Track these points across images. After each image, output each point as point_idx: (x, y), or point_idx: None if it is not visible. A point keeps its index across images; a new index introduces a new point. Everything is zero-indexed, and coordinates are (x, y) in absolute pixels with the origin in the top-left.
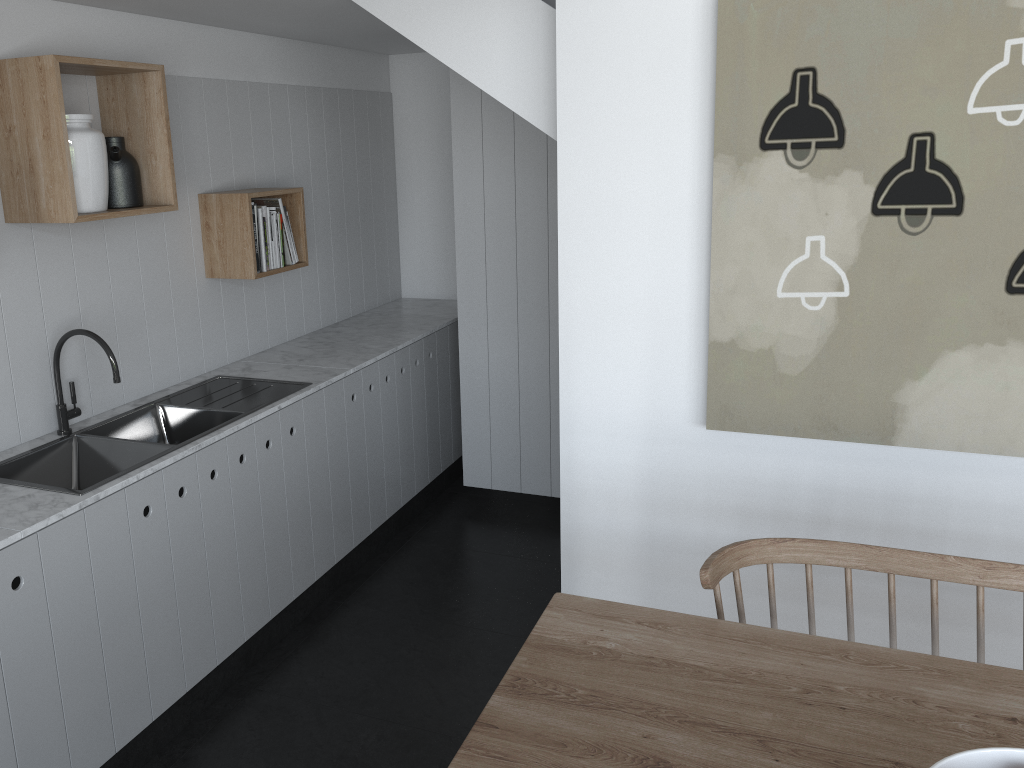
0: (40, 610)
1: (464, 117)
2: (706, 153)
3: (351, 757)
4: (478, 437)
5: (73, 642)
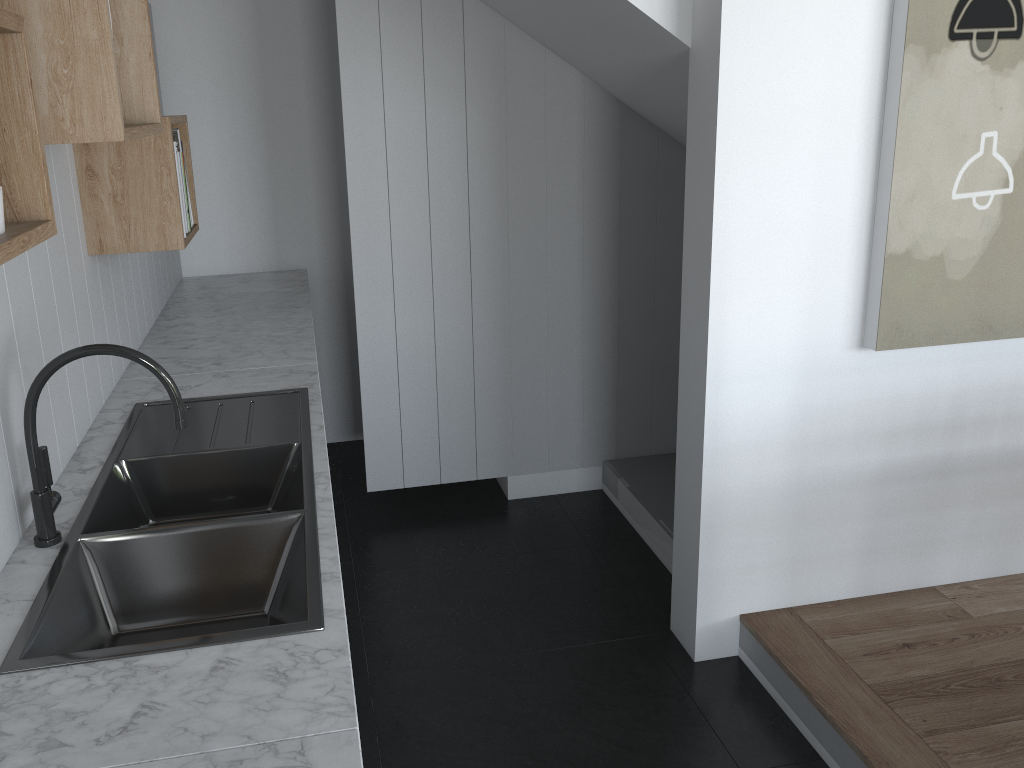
0: None
1: (356, 27)
2: (879, 45)
3: None
4: (385, 429)
5: None
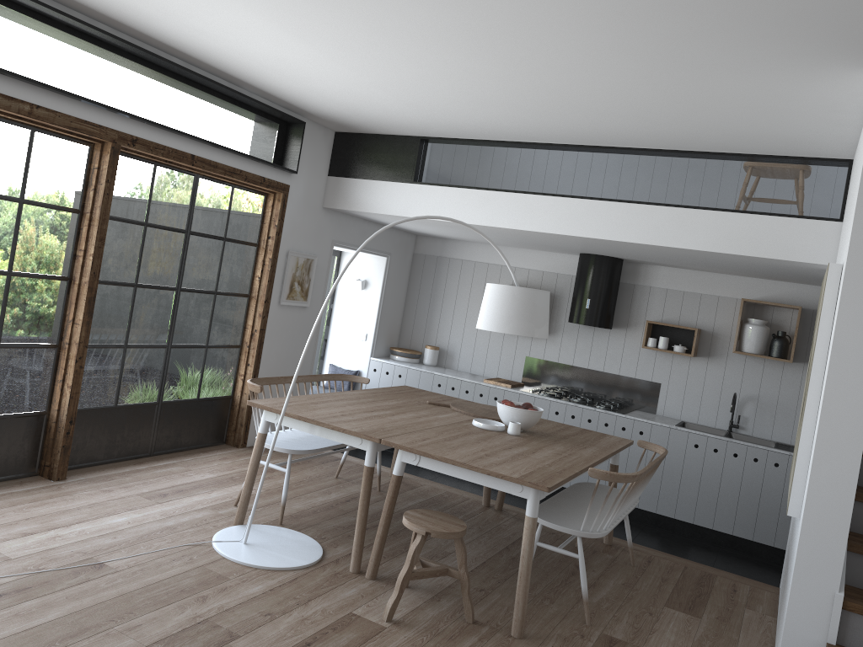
0: None
1: None
2: None
3: (687, 555)
4: None
5: None
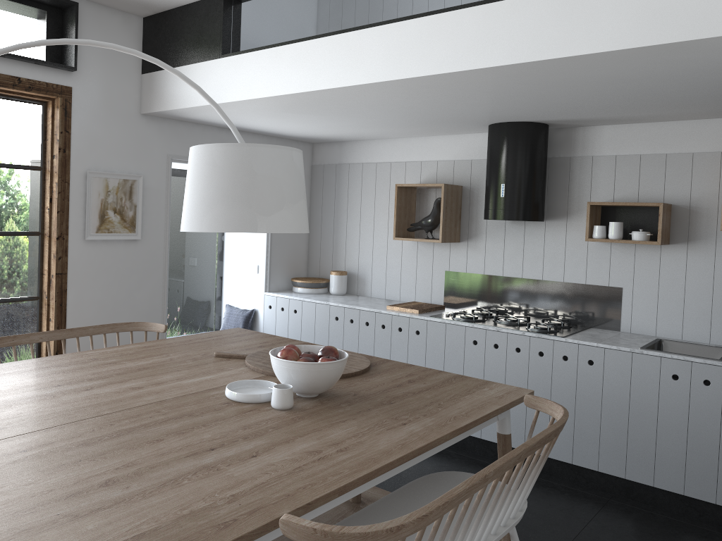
0: (598, 381)
1: None
2: None
3: None
4: None
5: (612, 407)
